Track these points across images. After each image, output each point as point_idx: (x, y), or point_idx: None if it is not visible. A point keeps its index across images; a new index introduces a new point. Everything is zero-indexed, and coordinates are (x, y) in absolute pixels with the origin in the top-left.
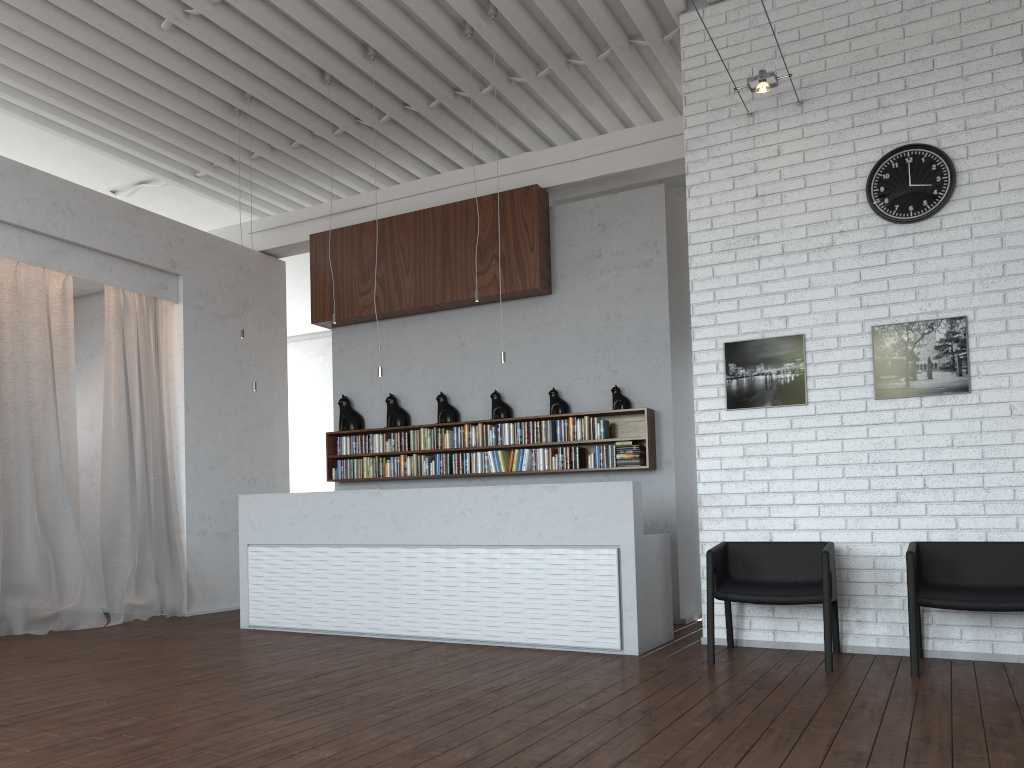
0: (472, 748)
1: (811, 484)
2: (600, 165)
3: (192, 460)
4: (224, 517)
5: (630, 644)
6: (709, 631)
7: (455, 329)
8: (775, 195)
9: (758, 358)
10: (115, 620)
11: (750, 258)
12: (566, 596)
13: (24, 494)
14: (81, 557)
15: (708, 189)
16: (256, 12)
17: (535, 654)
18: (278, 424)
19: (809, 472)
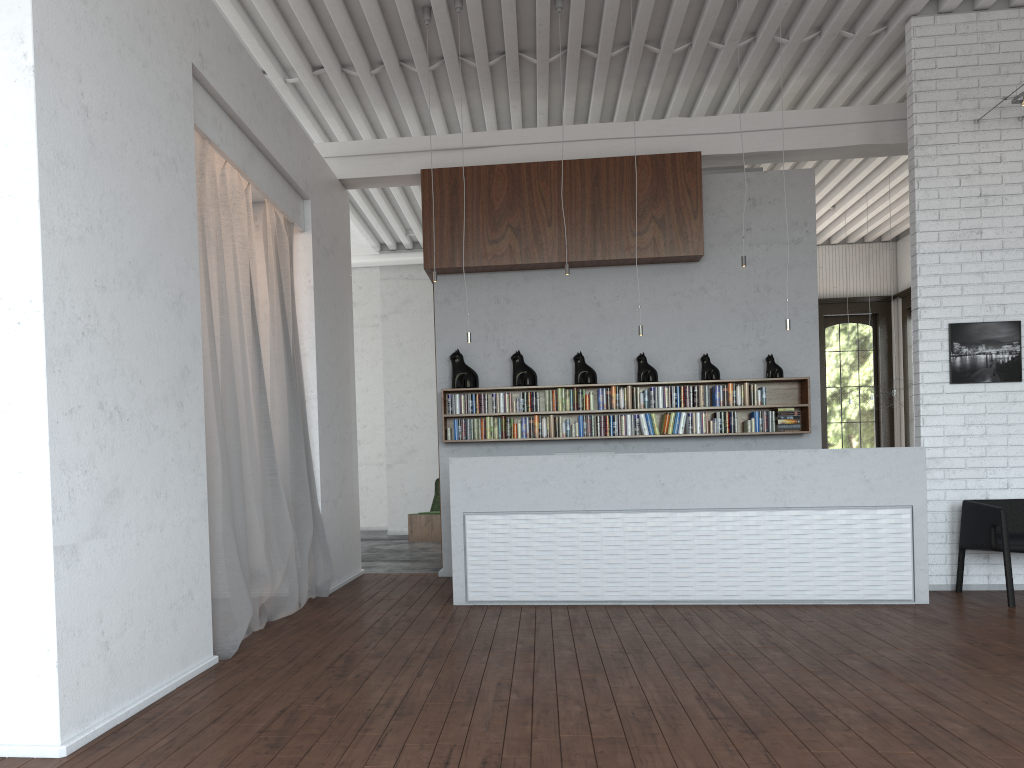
0: None
1: (1023, 450)
2: (755, 142)
3: (320, 417)
4: (334, 482)
5: (921, 594)
6: (1009, 578)
7: (589, 288)
8: (997, 197)
9: (979, 339)
10: (302, 606)
11: (973, 250)
12: (858, 553)
13: (247, 458)
14: (291, 533)
15: (936, 183)
16: None
17: (850, 609)
18: (351, 377)
19: (1021, 439)
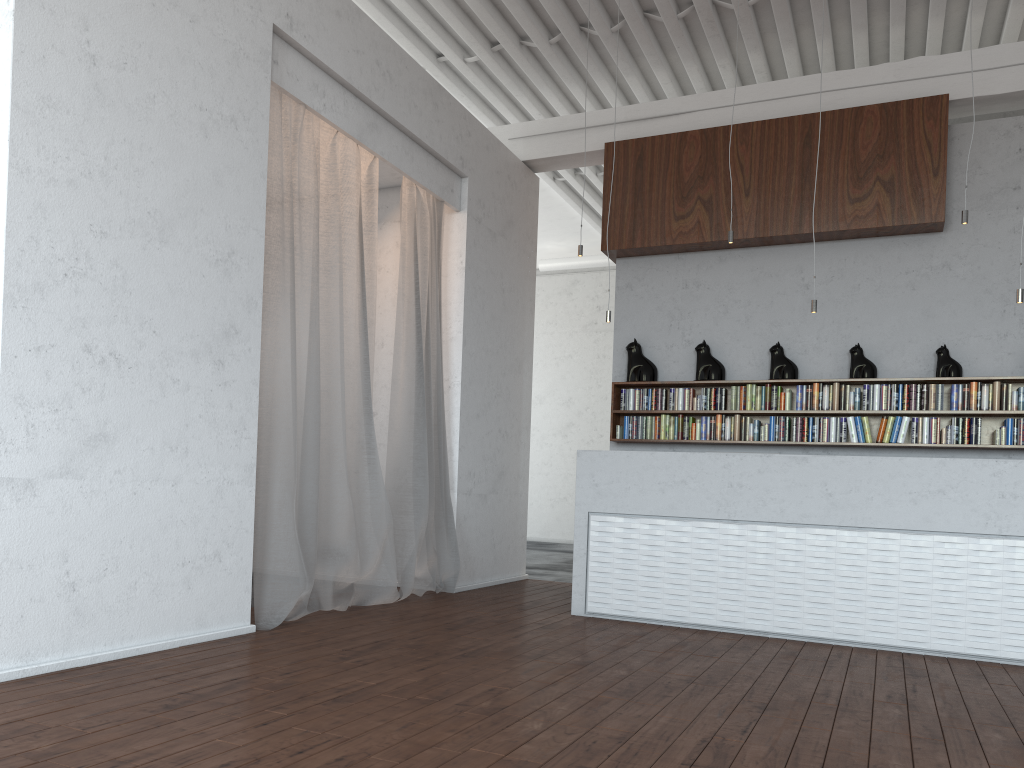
0: None
1: None
2: None
3: (465, 404)
4: (484, 476)
5: None
6: None
7: (796, 268)
8: None
9: None
10: (405, 595)
11: None
12: None
13: (335, 432)
14: (387, 516)
15: None
16: None
17: None
18: (525, 370)
19: None
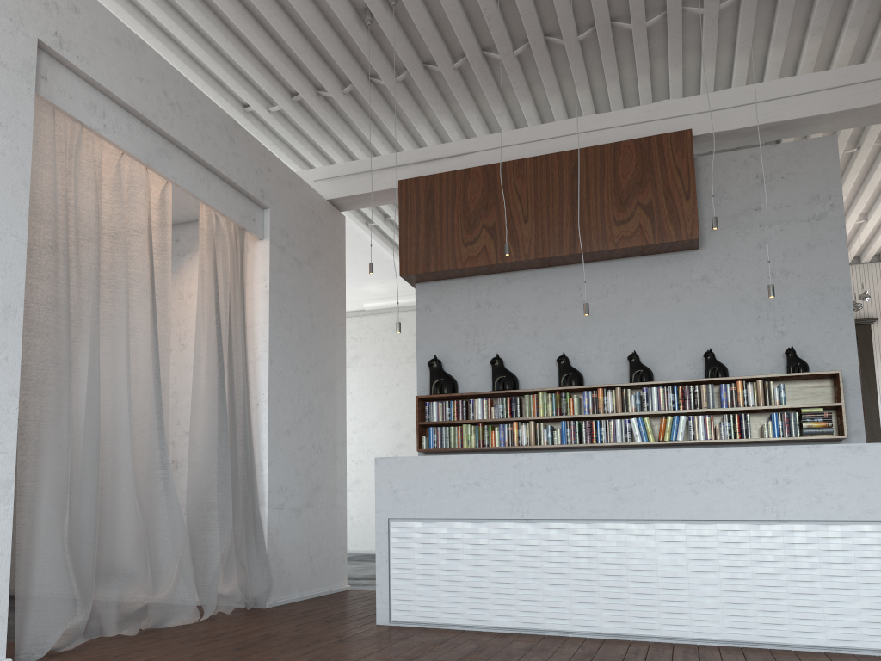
0: None
1: None
2: (760, 113)
3: (273, 420)
4: (297, 490)
5: None
6: None
7: (575, 286)
8: None
9: None
10: (208, 614)
11: None
12: None
13: (121, 447)
14: (181, 532)
15: None
16: None
17: None
18: (339, 389)
19: None
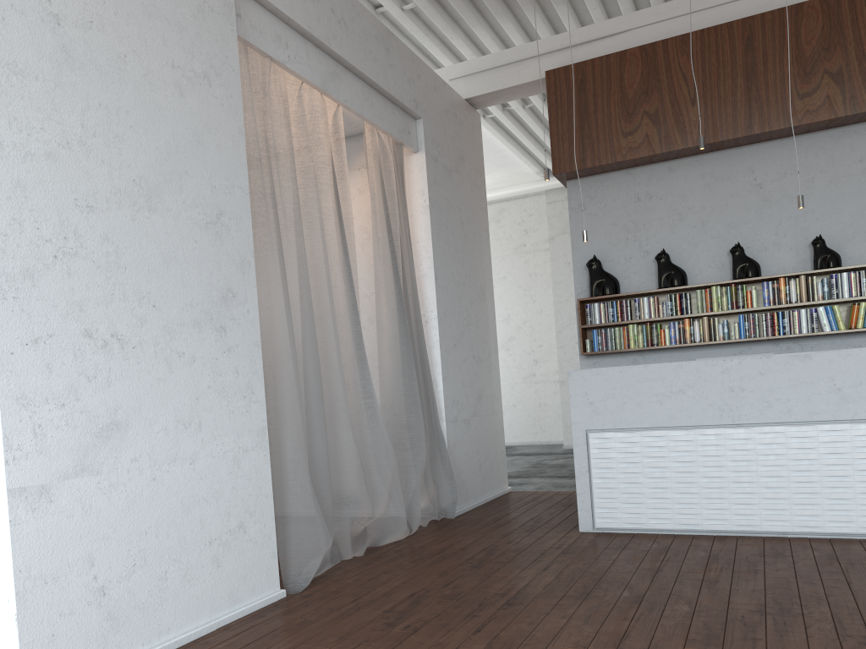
0: None
1: None
2: None
3: (443, 337)
4: (466, 401)
5: None
6: None
7: (748, 169)
8: None
9: None
10: (415, 530)
11: None
12: None
13: (335, 381)
14: (391, 457)
15: None
16: None
17: None
18: (488, 296)
19: None
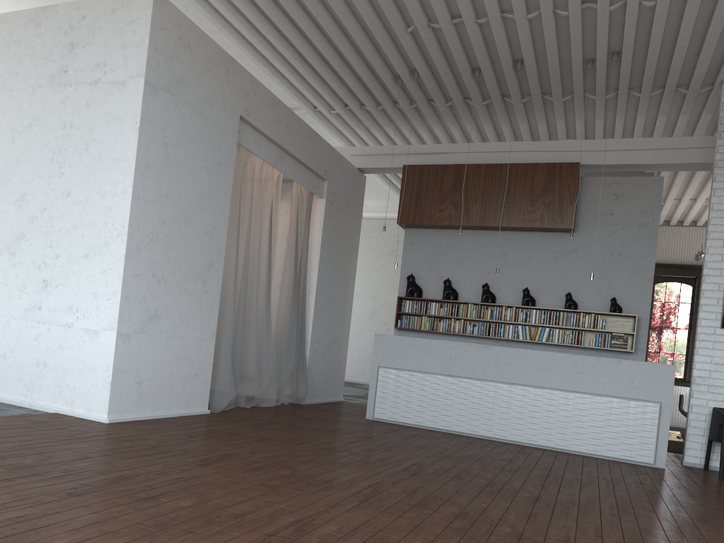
0: (721, 519)
1: None
2: (622, 157)
3: (317, 303)
4: (324, 342)
5: (660, 461)
6: (722, 460)
7: (499, 243)
8: None
9: None
10: (280, 403)
11: None
12: (619, 428)
13: (252, 316)
14: (274, 360)
15: None
16: (476, 34)
17: (602, 460)
18: (351, 284)
19: None
